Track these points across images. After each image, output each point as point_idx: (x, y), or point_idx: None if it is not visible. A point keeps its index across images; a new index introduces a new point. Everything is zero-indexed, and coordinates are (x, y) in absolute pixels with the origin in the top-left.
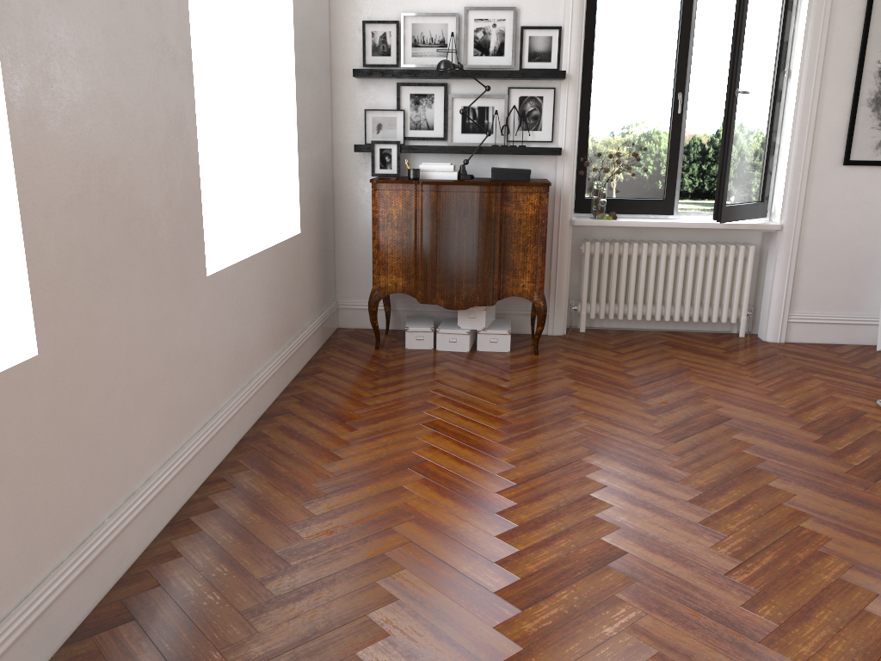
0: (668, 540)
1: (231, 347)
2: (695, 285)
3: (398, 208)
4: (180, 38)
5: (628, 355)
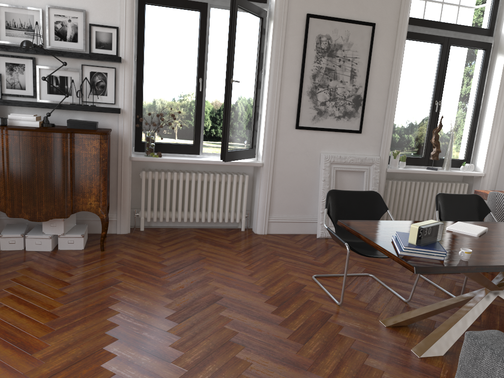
0: None
1: None
2: (214, 199)
3: None
4: None
5: (167, 248)
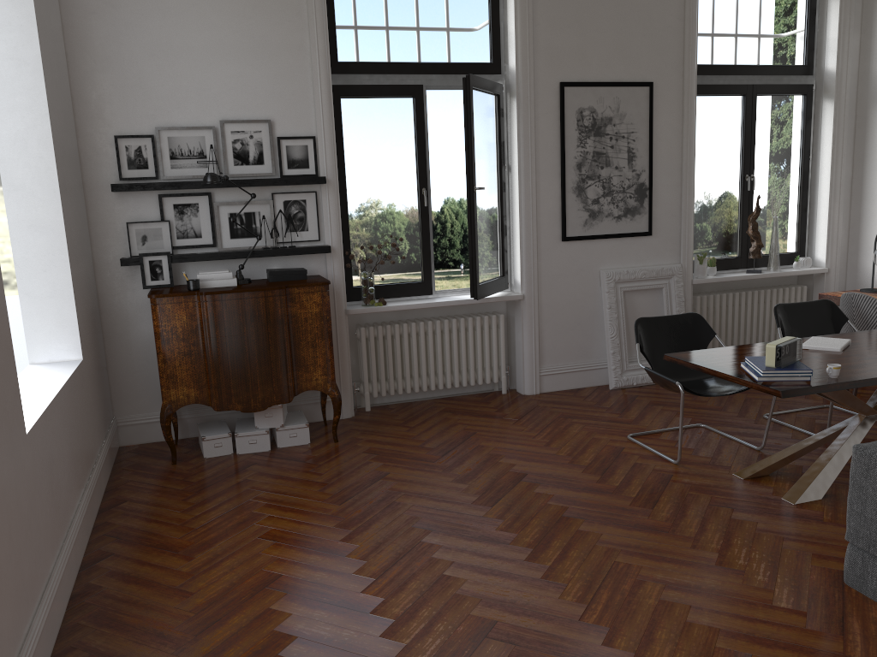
0: (524, 600)
1: (51, 501)
2: (460, 354)
3: (182, 320)
4: None
5: (419, 428)
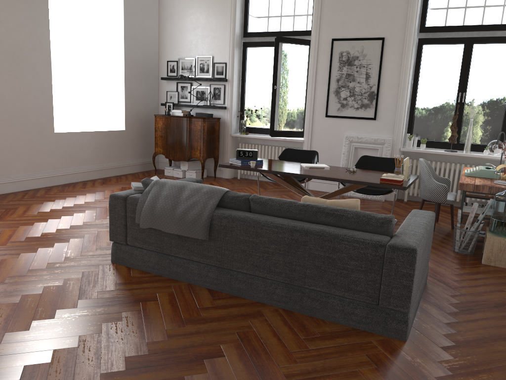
0: None
1: (68, 155)
2: None
3: (161, 124)
4: (45, 71)
5: (233, 184)
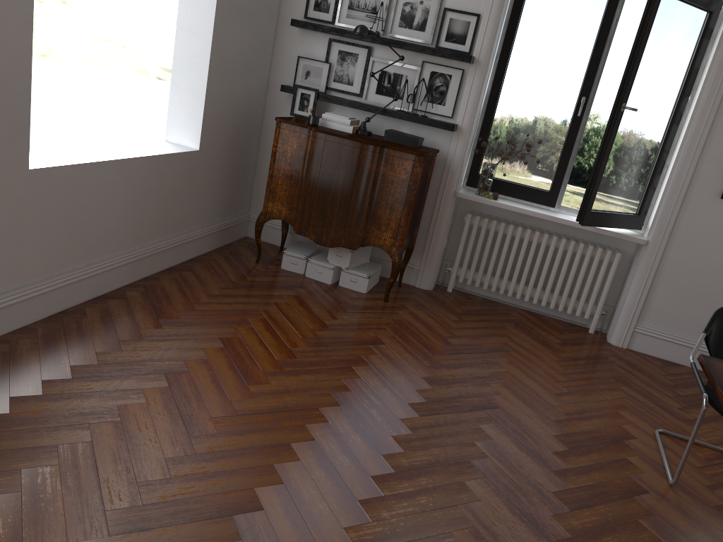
0: (312, 508)
1: (62, 233)
2: (559, 276)
3: (293, 147)
4: None
5: (466, 323)
